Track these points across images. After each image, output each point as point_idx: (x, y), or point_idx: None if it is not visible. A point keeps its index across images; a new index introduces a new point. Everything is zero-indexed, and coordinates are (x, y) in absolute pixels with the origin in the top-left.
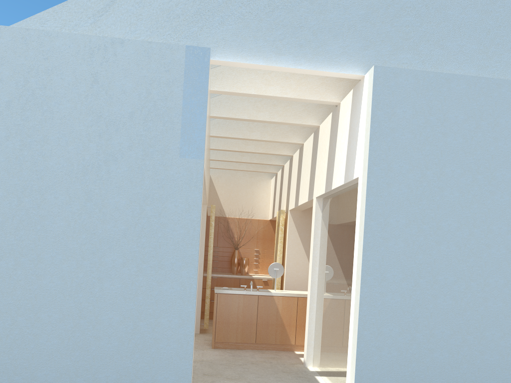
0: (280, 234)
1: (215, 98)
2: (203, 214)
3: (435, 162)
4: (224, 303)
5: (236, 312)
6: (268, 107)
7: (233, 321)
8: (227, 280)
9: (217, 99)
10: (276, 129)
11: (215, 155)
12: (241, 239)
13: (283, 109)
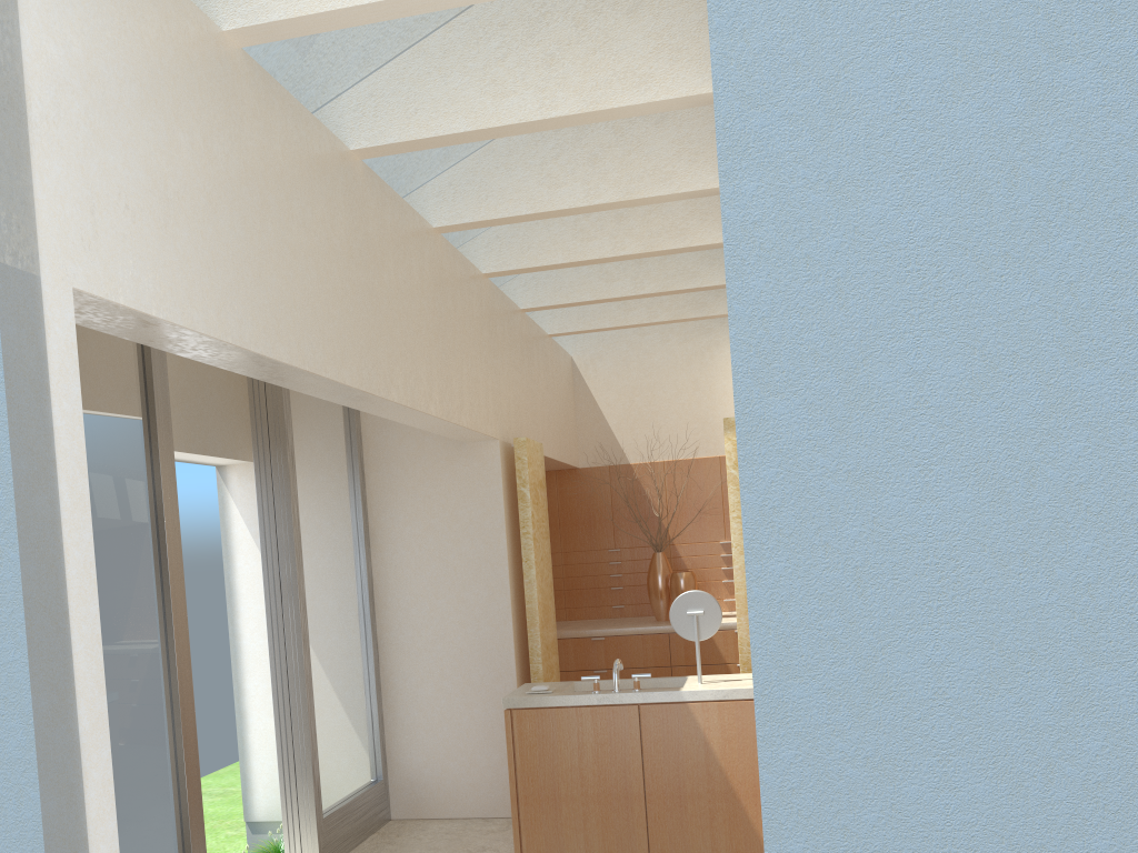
0: (732, 493)
1: (358, 91)
2: (493, 468)
3: (1110, 3)
4: (535, 740)
5: (577, 764)
6: (532, 73)
7: (570, 792)
8: (634, 642)
9: (364, 91)
10: (633, 160)
11: (534, 295)
12: (671, 519)
13: (583, 68)
